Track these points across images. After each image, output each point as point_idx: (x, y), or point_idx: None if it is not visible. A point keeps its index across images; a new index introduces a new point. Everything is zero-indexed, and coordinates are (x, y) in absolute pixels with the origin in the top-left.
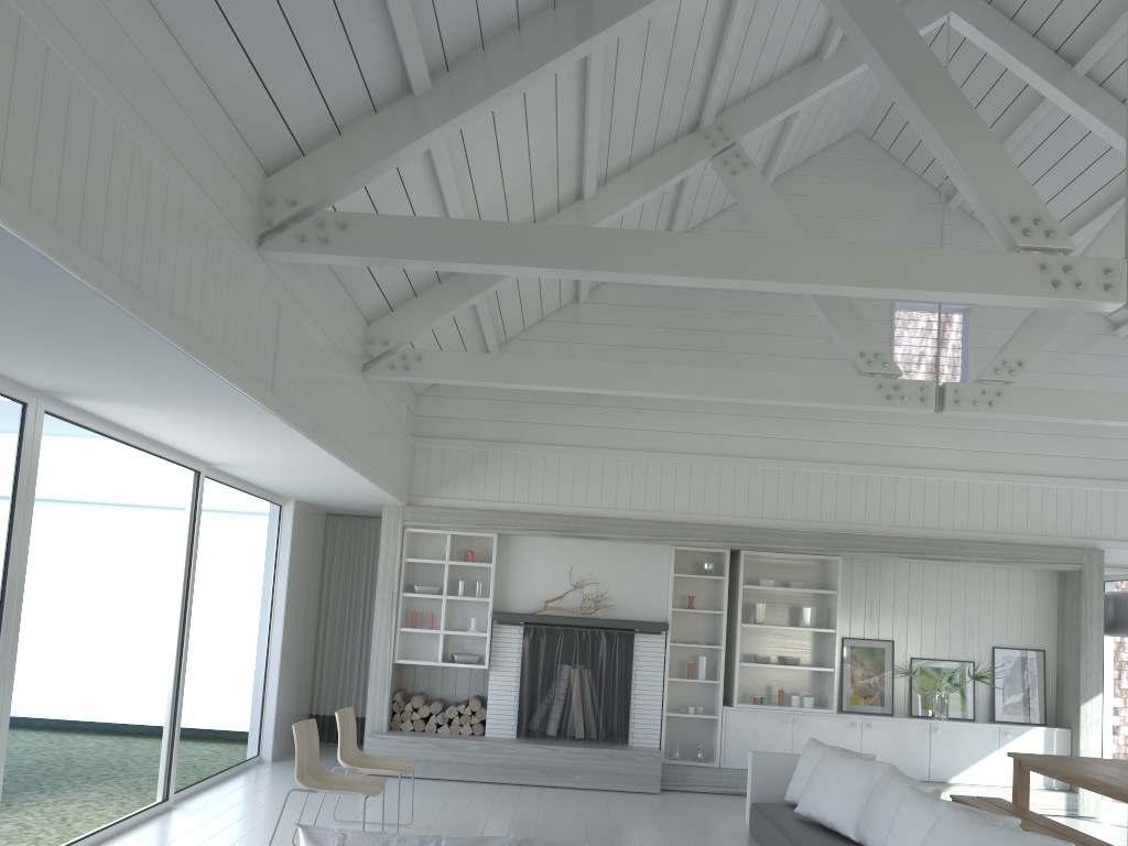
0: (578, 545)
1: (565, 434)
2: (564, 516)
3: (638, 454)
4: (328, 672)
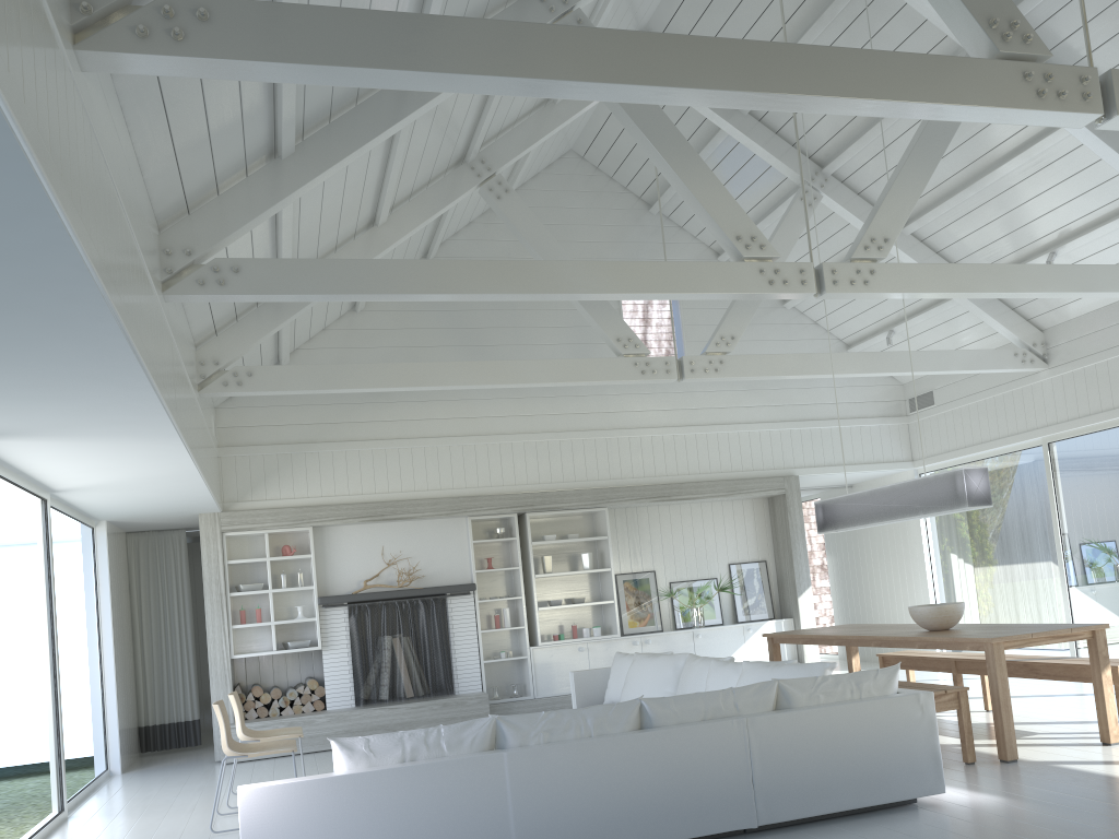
0: (386, 528)
1: (361, 430)
2: (371, 502)
3: (428, 441)
4: (152, 683)
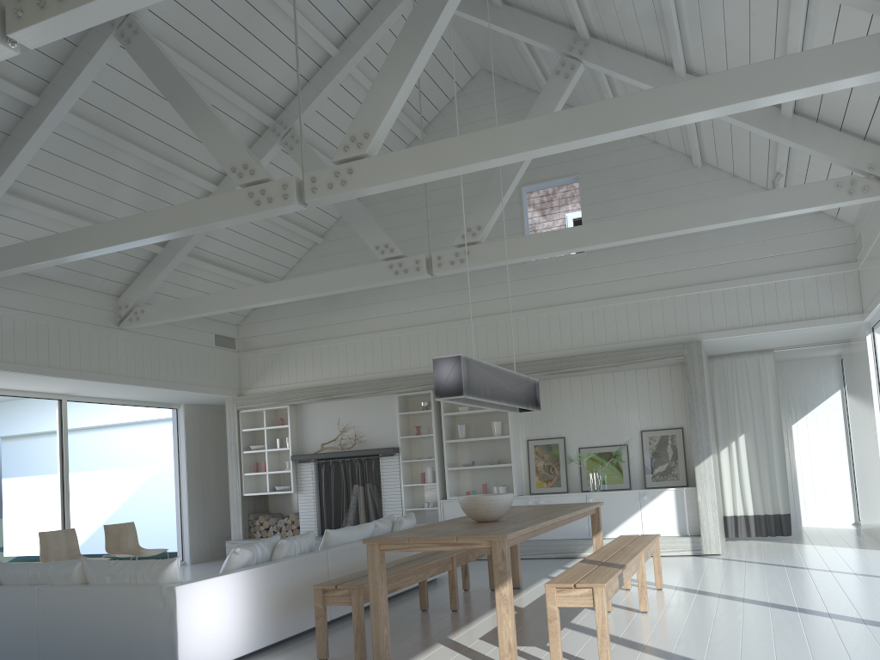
0: (341, 404)
1: (321, 332)
2: (324, 386)
3: (365, 336)
4: None
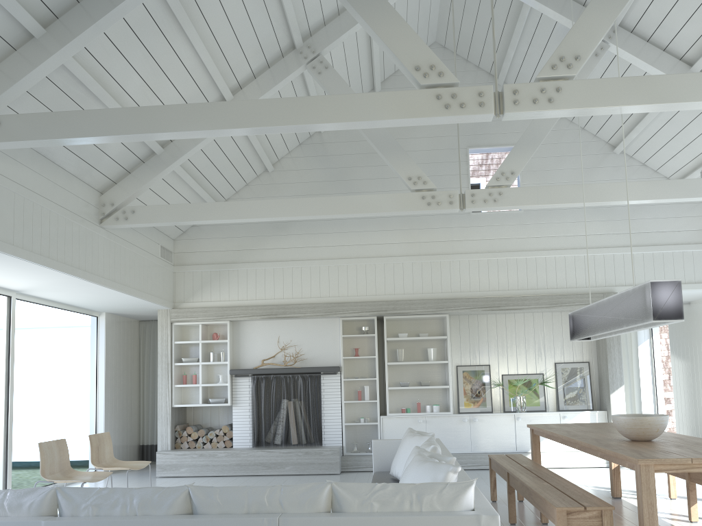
0: (282, 323)
1: (267, 254)
2: (269, 305)
3: (313, 262)
4: (148, 418)
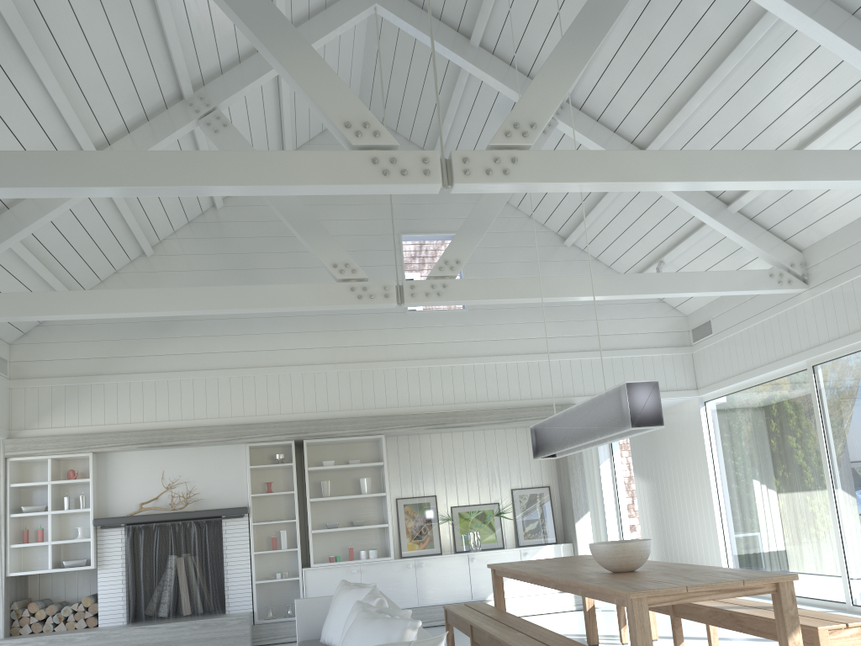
0: (167, 453)
1: (145, 363)
2: (149, 430)
3: (209, 372)
4: None
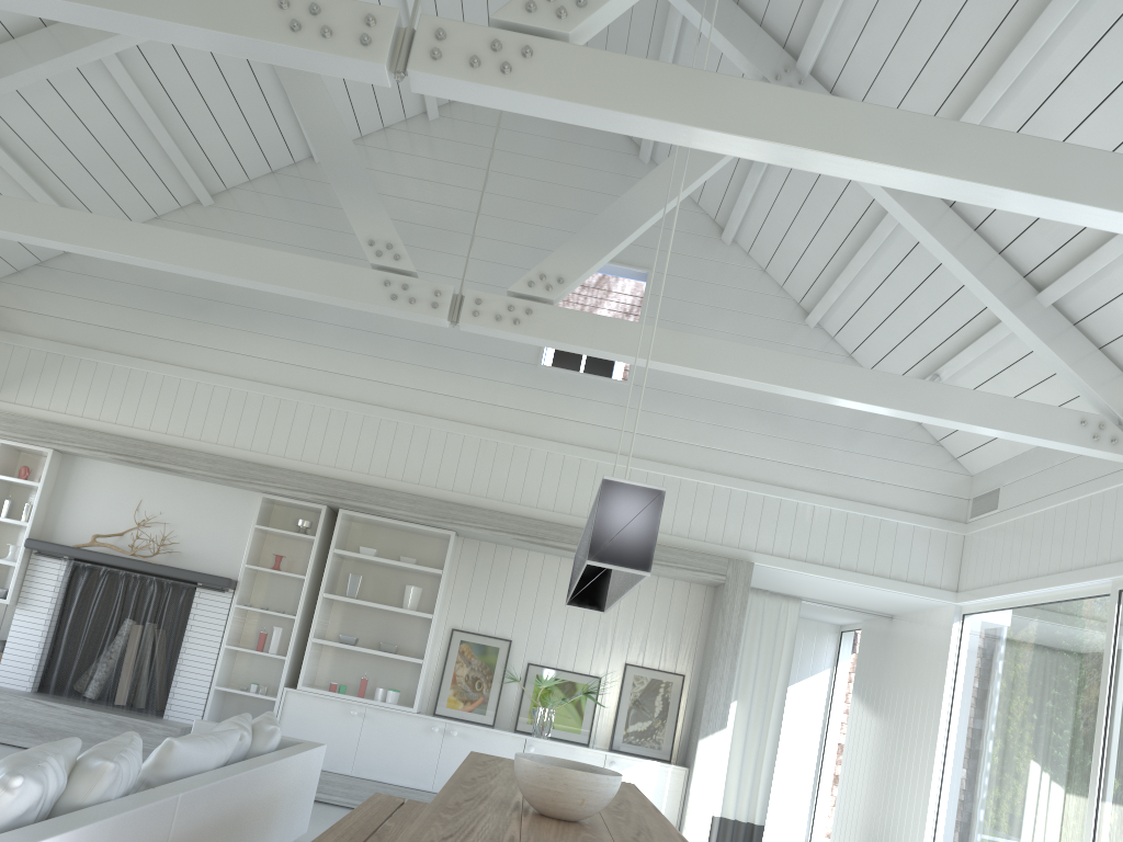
0: (154, 478)
1: (158, 348)
2: (134, 439)
3: (237, 382)
4: None
